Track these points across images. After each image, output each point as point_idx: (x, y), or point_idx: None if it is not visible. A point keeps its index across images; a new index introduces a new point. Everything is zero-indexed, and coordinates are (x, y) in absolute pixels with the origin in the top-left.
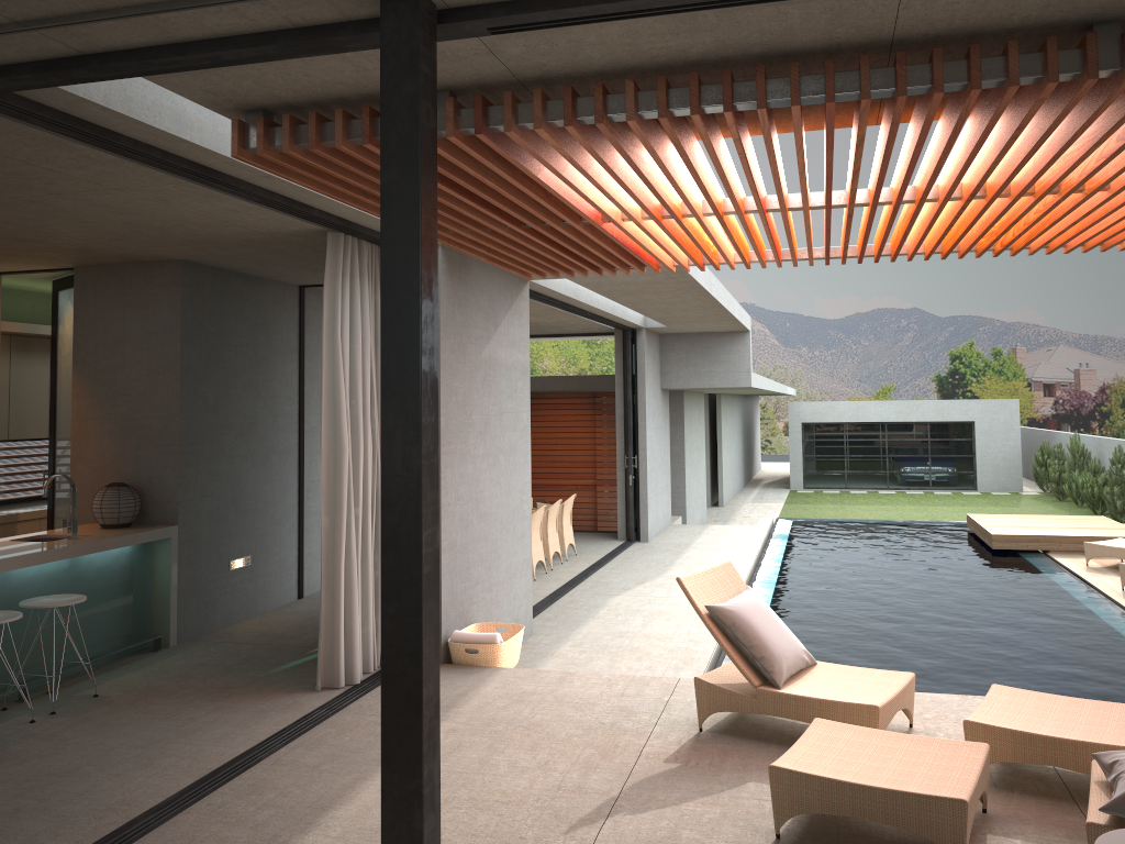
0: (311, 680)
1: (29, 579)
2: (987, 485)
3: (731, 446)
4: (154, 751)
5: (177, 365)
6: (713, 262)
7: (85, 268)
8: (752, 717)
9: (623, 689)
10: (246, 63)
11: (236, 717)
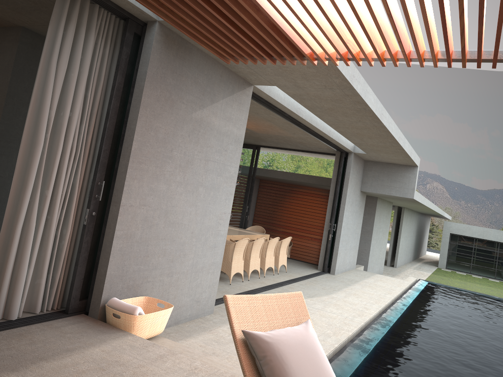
0: None
1: None
2: None
3: (407, 237)
4: None
5: (6, 90)
6: (349, 48)
7: None
8: None
9: None
10: None
11: None
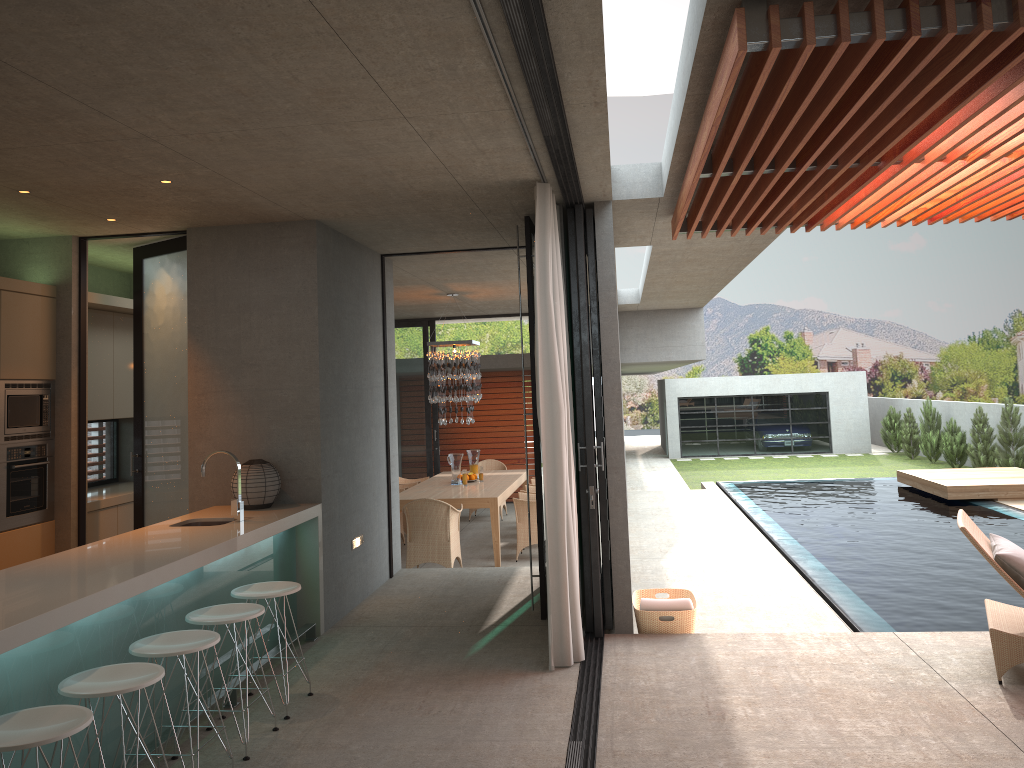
0: (526, 660)
1: (219, 568)
2: (841, 448)
3: None
4: (464, 752)
5: (314, 331)
6: (887, 217)
7: (199, 230)
8: None
9: (856, 647)
10: None
11: (502, 706)
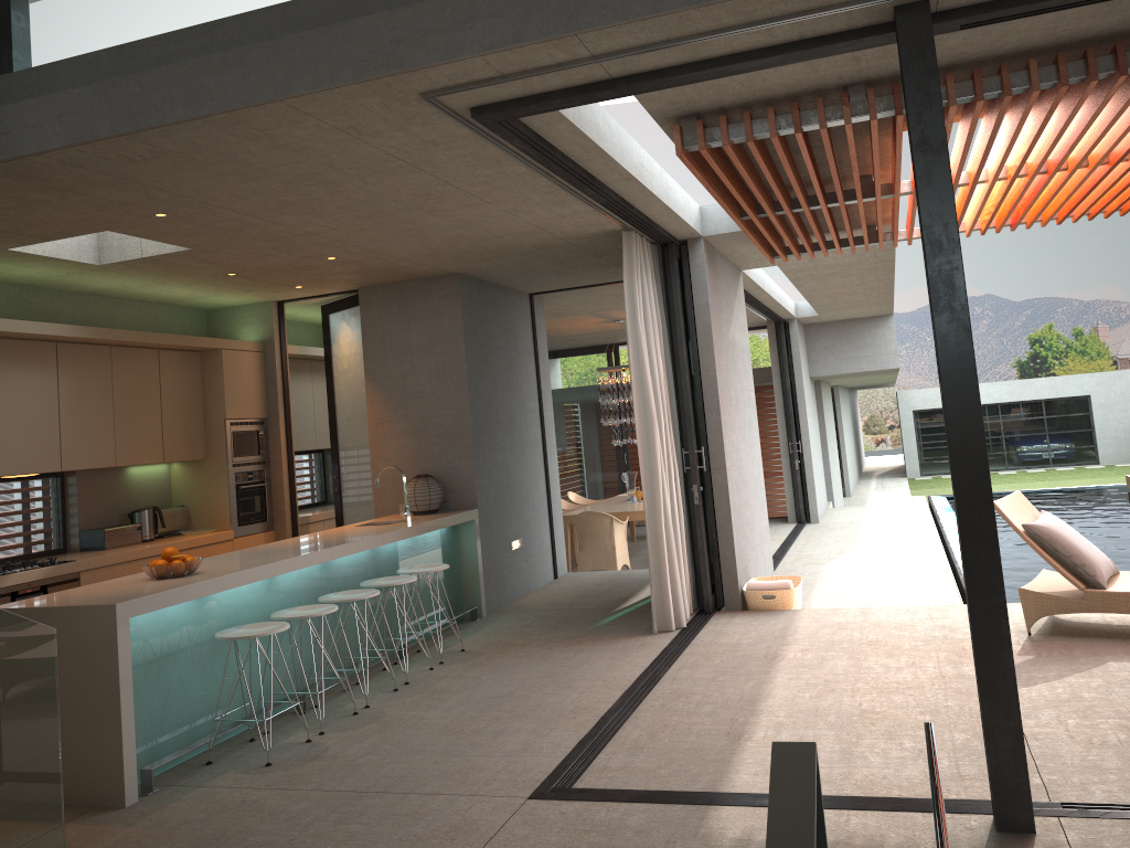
0: (639, 628)
1: (390, 554)
2: (1109, 458)
3: (848, 438)
4: (562, 678)
5: (463, 366)
6: None
7: (368, 289)
8: (1066, 623)
9: (928, 615)
10: (742, 73)
11: (604, 654)
